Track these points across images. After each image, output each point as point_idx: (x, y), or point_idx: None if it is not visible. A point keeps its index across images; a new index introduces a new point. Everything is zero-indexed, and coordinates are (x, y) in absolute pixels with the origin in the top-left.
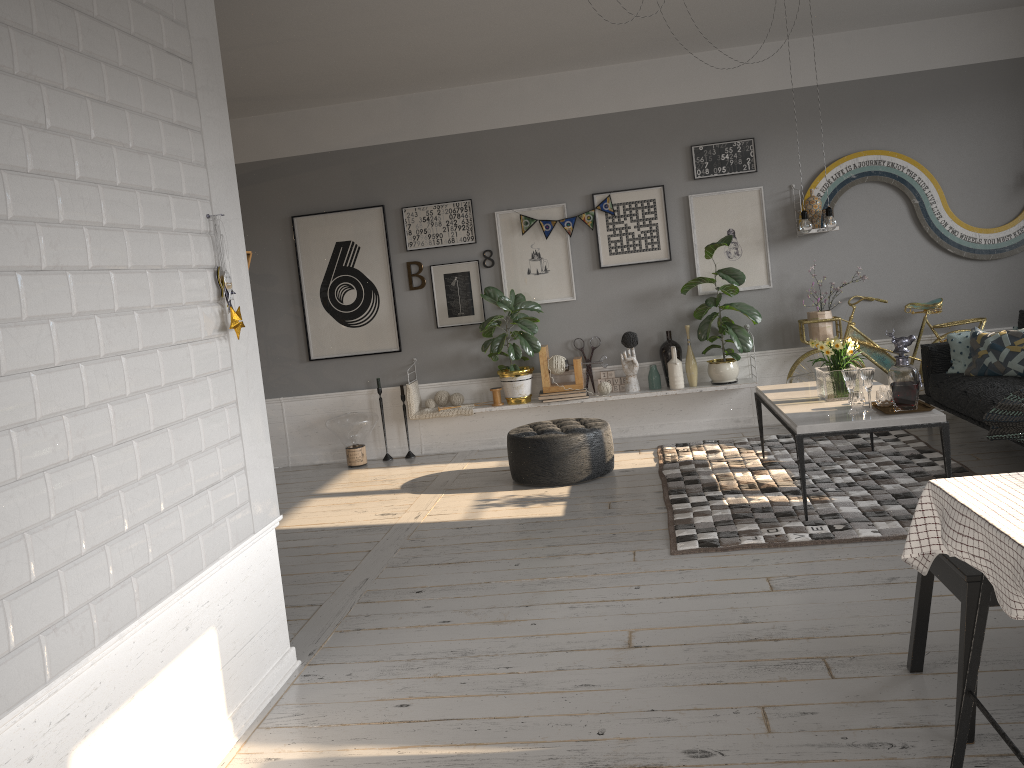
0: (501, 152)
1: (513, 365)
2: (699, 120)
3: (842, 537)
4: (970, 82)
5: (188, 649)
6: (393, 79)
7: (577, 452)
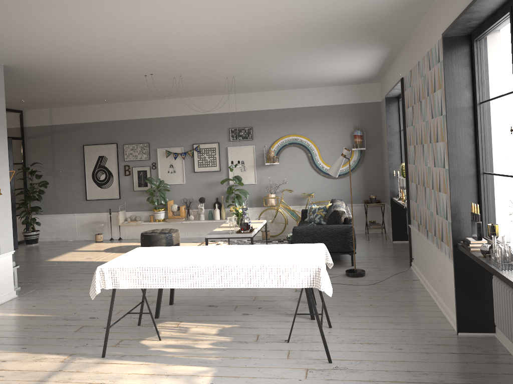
0: (161, 126)
1: (158, 207)
2: (233, 119)
3: None
4: (331, 111)
5: None
6: (117, 99)
7: (161, 240)
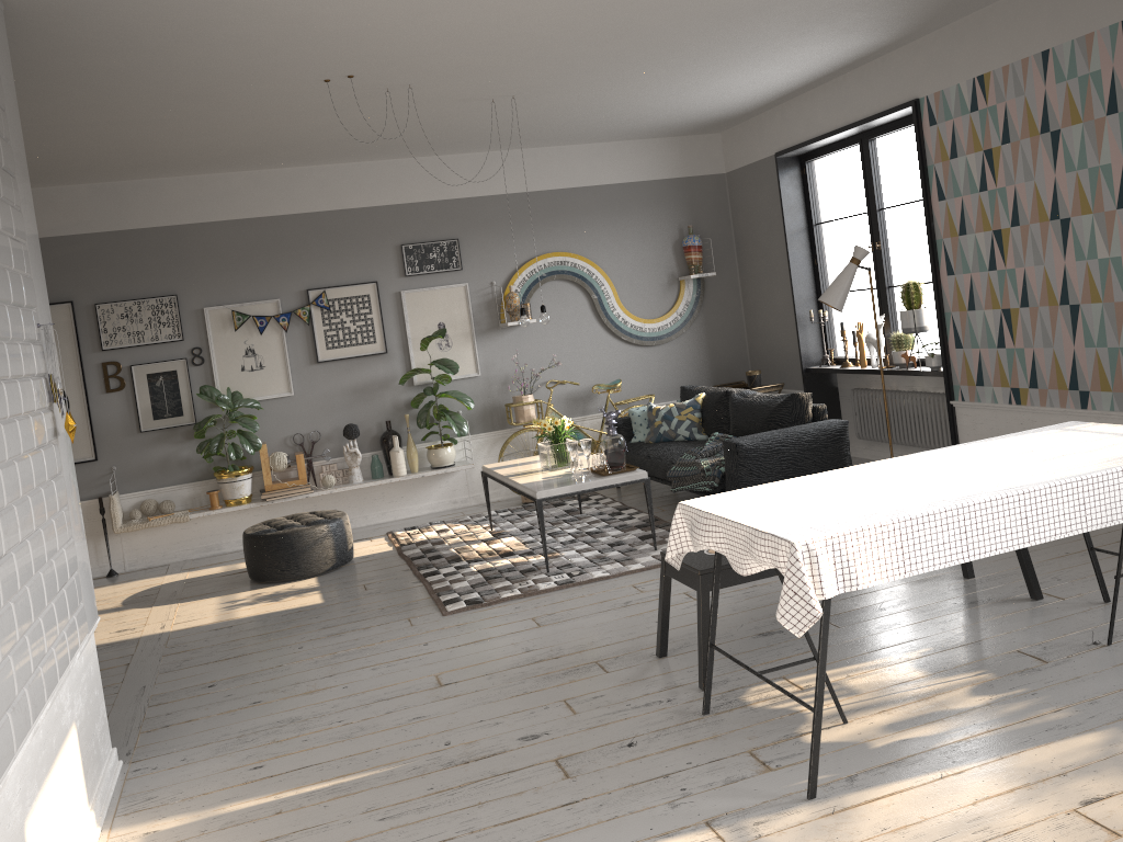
0: (209, 246)
1: (232, 465)
2: (408, 221)
3: (581, 580)
4: (630, 197)
5: (65, 740)
6: (92, 168)
7: (322, 543)
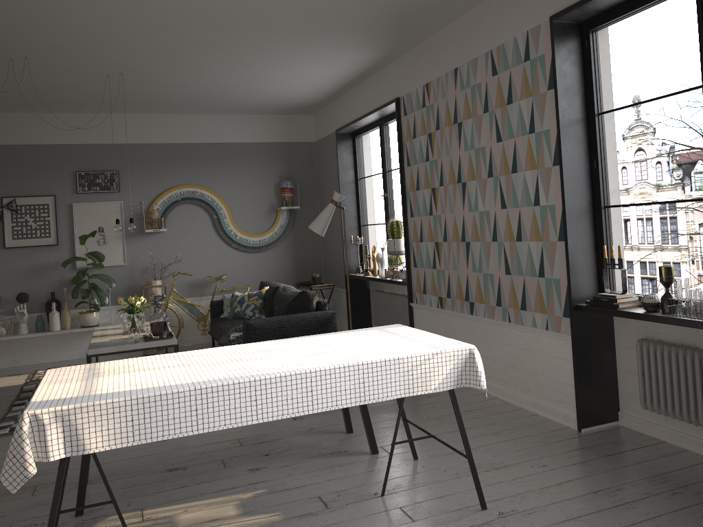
0: None
1: None
2: (83, 156)
3: None
4: (247, 152)
5: None
6: None
7: None
